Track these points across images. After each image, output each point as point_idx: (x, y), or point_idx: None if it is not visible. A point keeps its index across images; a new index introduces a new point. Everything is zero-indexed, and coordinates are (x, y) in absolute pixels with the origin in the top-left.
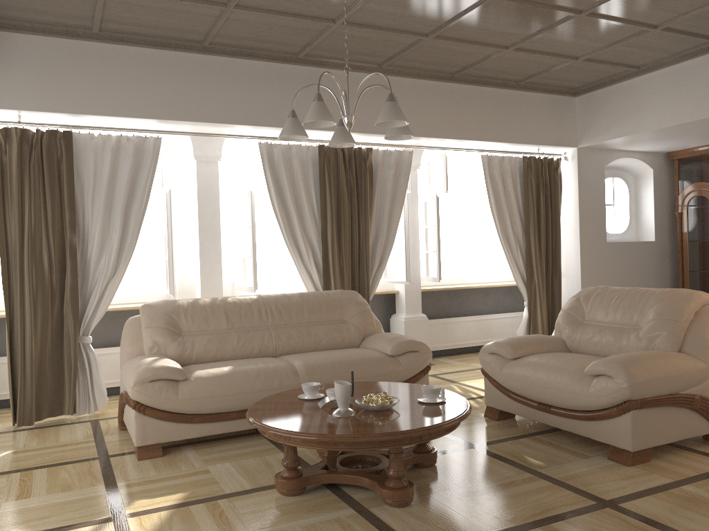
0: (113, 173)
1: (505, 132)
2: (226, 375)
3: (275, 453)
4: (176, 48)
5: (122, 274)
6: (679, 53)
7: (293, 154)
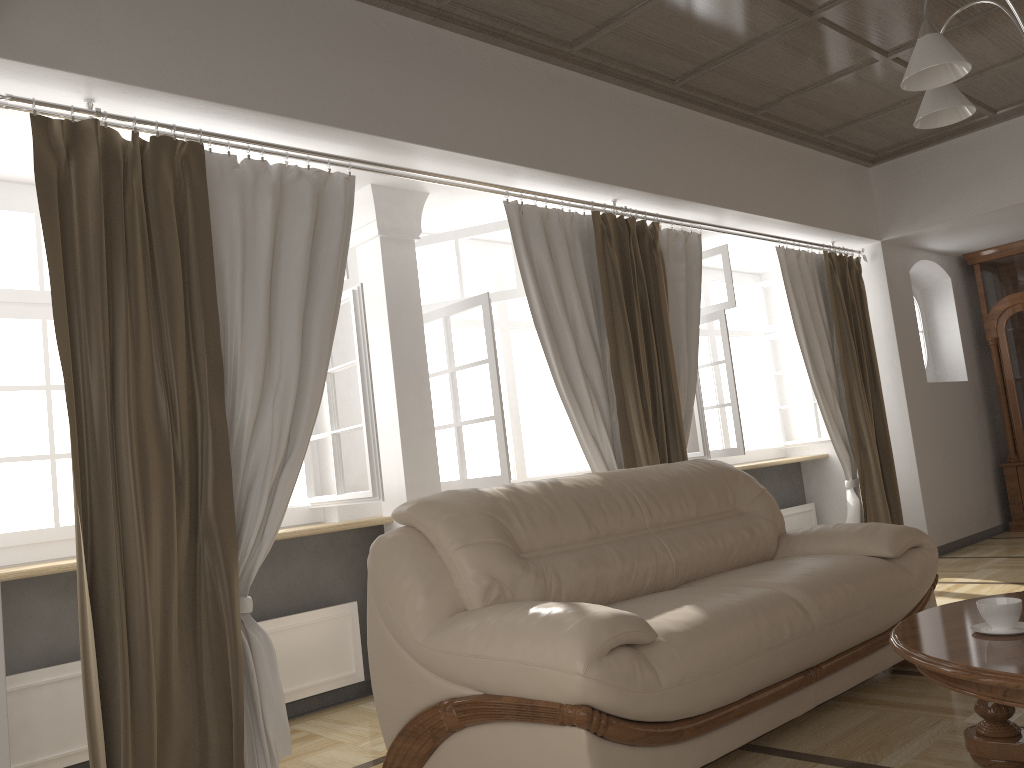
0: (275, 240)
1: (810, 210)
2: (710, 623)
3: None
4: (391, 1)
5: (303, 454)
6: None
7: (554, 226)
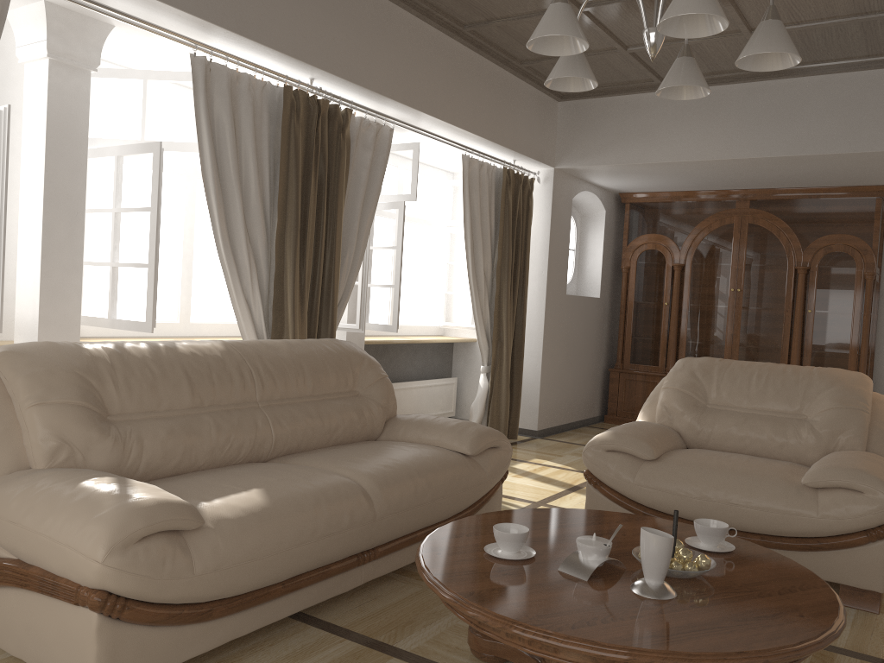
0: None
1: (498, 129)
2: (268, 511)
3: (381, 661)
4: None
5: None
6: (720, 74)
7: (243, 91)
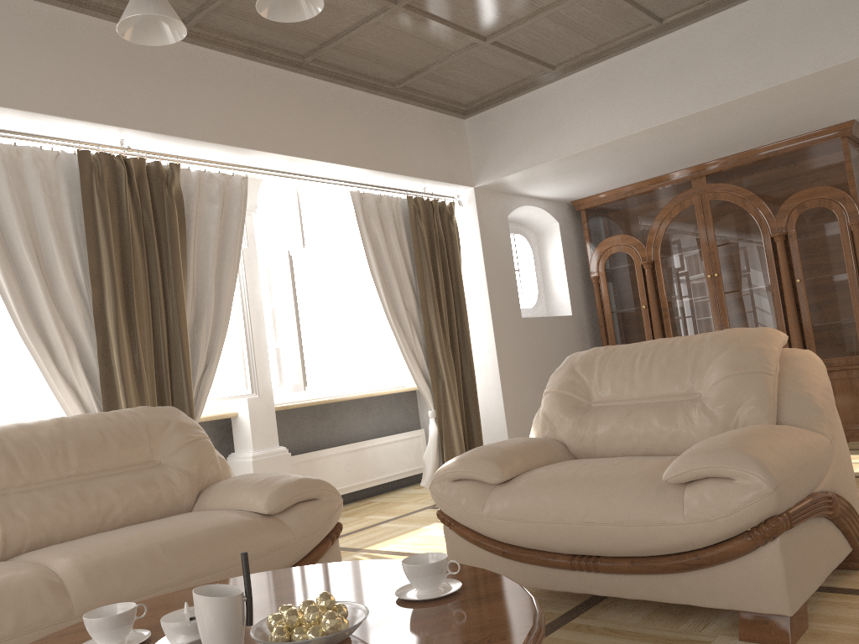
0: None
1: (383, 157)
2: None
3: None
4: None
5: None
6: (608, 43)
7: (28, 165)
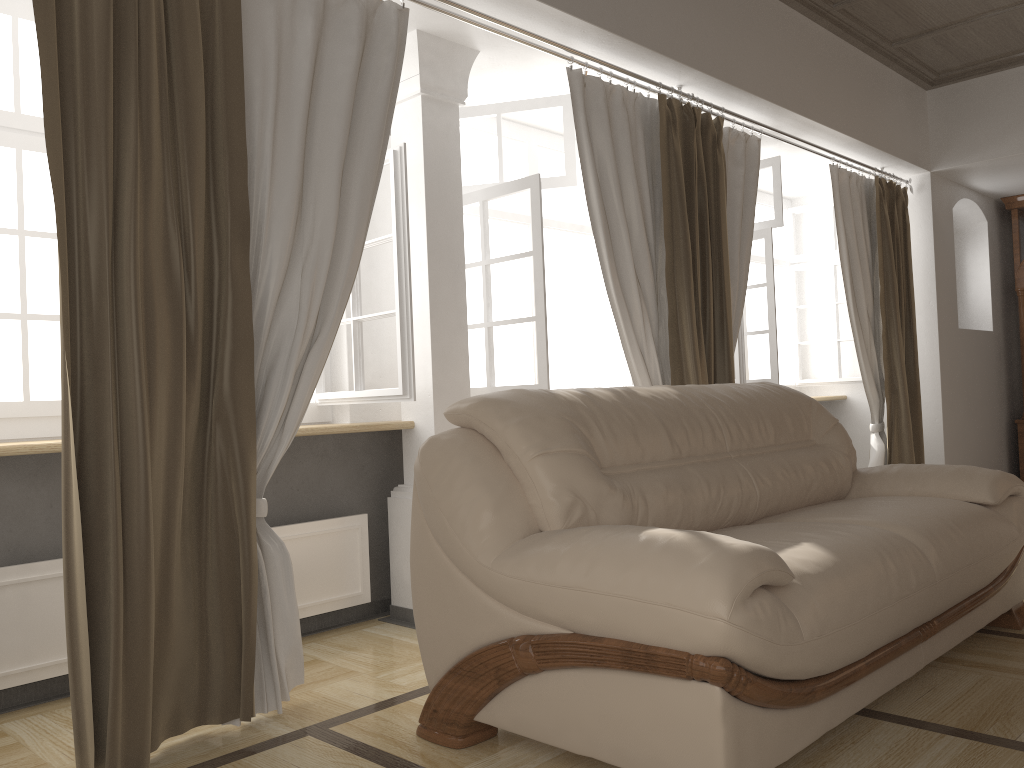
0: (314, 72)
1: (870, 128)
2: (841, 566)
3: (1019, 758)
4: None
5: (334, 336)
6: None
7: (616, 106)
